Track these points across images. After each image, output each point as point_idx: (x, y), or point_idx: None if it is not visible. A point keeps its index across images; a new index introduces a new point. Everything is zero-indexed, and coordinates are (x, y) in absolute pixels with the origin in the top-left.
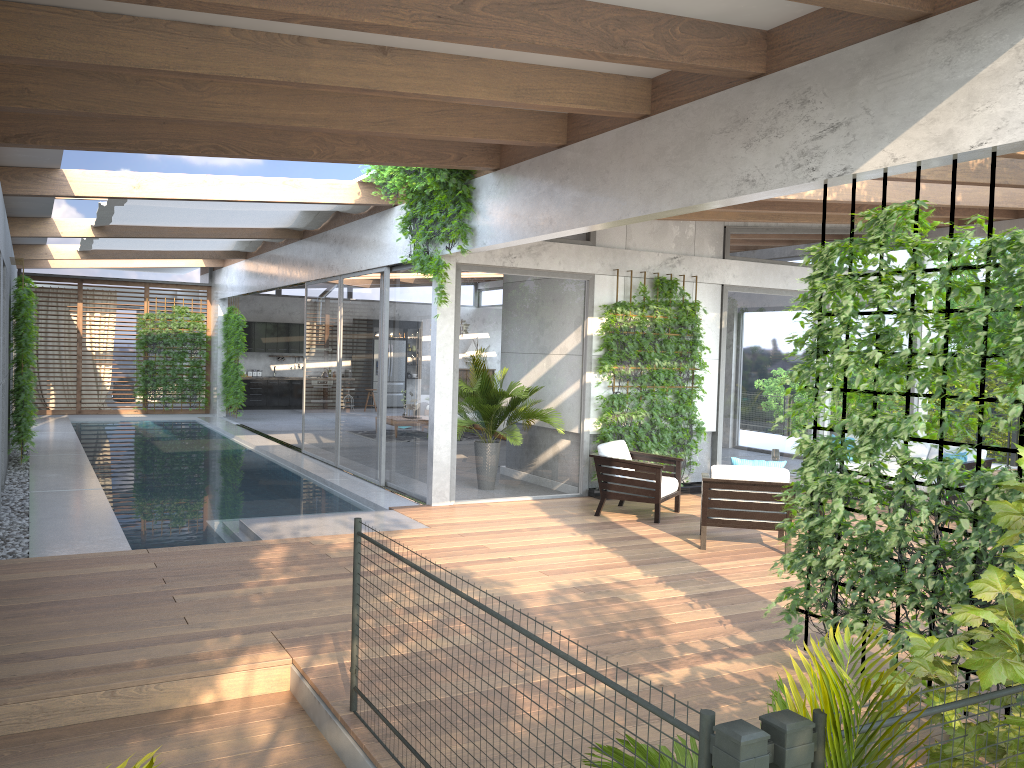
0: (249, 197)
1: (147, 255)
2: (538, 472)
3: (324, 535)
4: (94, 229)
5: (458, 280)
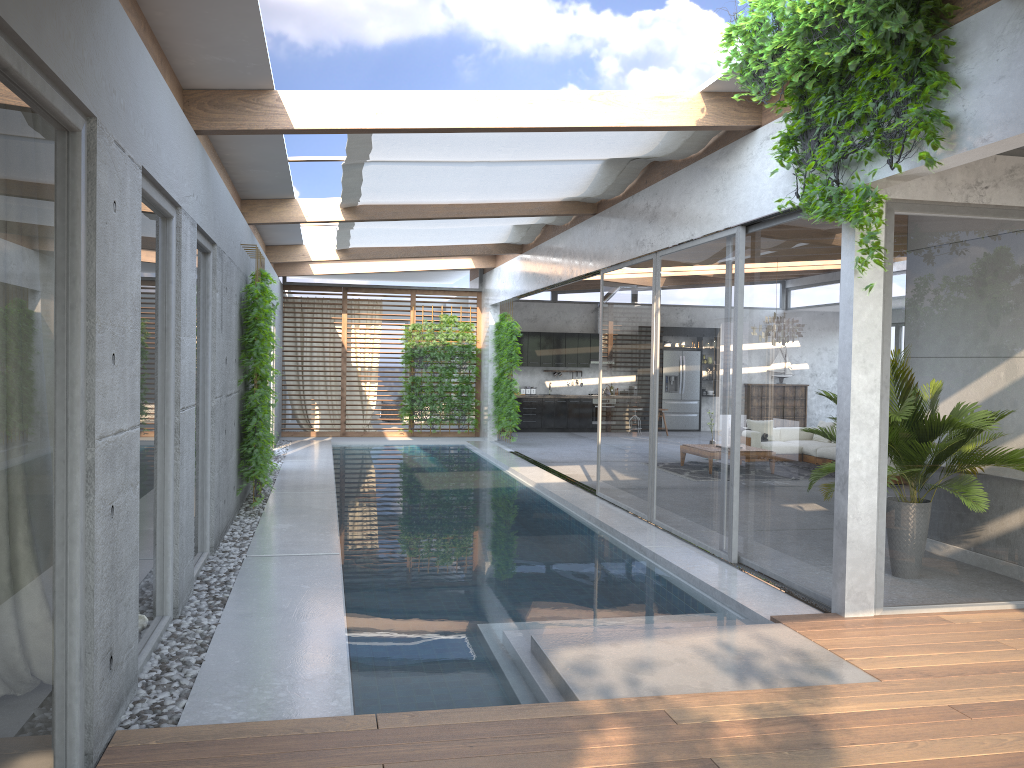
0: (540, 122)
1: (411, 253)
2: (1023, 561)
3: (687, 692)
4: (344, 211)
5: (889, 229)
